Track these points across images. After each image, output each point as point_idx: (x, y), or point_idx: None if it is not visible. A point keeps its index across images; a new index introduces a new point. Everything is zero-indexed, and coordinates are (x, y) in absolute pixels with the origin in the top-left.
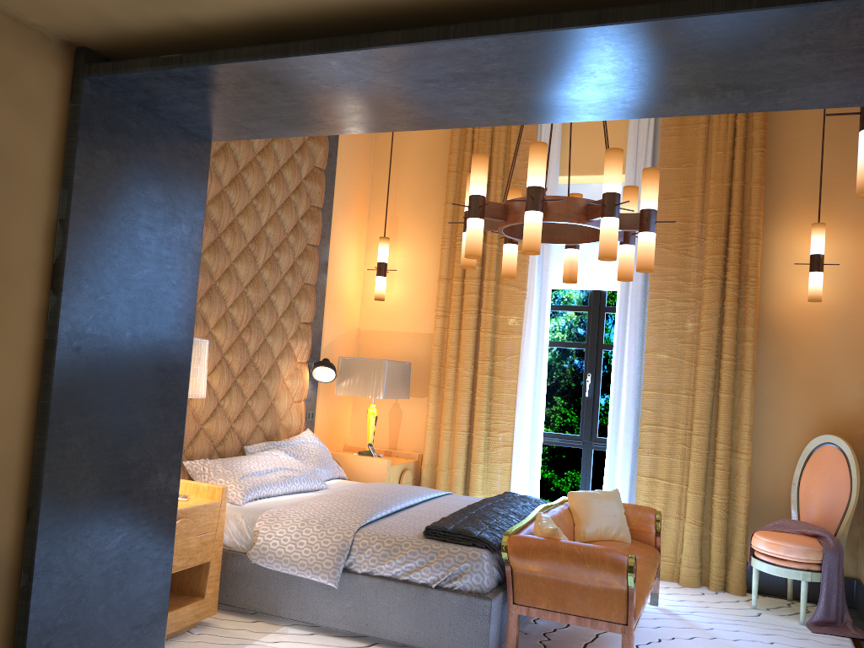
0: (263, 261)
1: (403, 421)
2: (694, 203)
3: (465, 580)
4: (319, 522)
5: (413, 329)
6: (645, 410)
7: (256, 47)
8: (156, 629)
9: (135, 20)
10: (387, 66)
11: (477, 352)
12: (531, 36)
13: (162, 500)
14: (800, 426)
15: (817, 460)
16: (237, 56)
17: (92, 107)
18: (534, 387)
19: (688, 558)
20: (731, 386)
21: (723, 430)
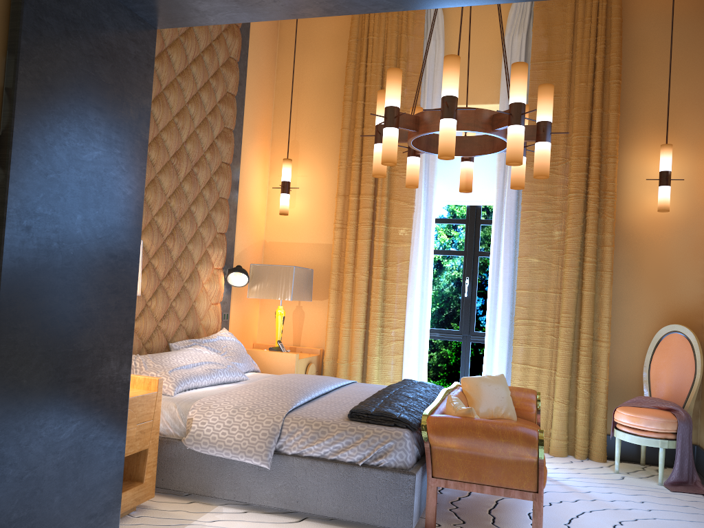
0: (184, 174)
1: (306, 321)
2: (560, 128)
3: (390, 457)
4: (249, 409)
5: (314, 240)
6: (518, 307)
7: None
8: (110, 517)
9: None
10: None
11: (371, 259)
12: None
13: (114, 388)
14: (649, 318)
15: (665, 346)
16: None
17: None
18: (422, 289)
19: (558, 432)
20: (593, 284)
21: (586, 322)
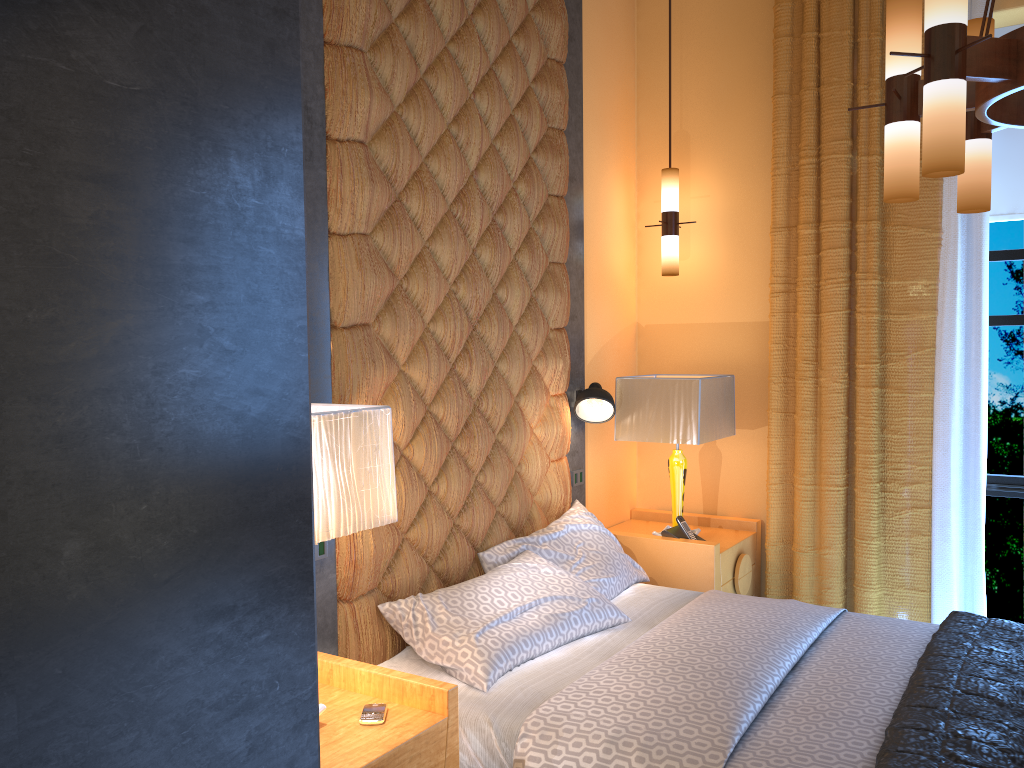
0: (479, 233)
1: (724, 468)
2: None
3: None
4: (640, 747)
5: (730, 317)
6: None
7: None
8: None
9: None
10: None
11: (851, 348)
12: None
13: None
14: None
15: None
16: None
17: None
18: (965, 403)
19: None
20: None
21: None
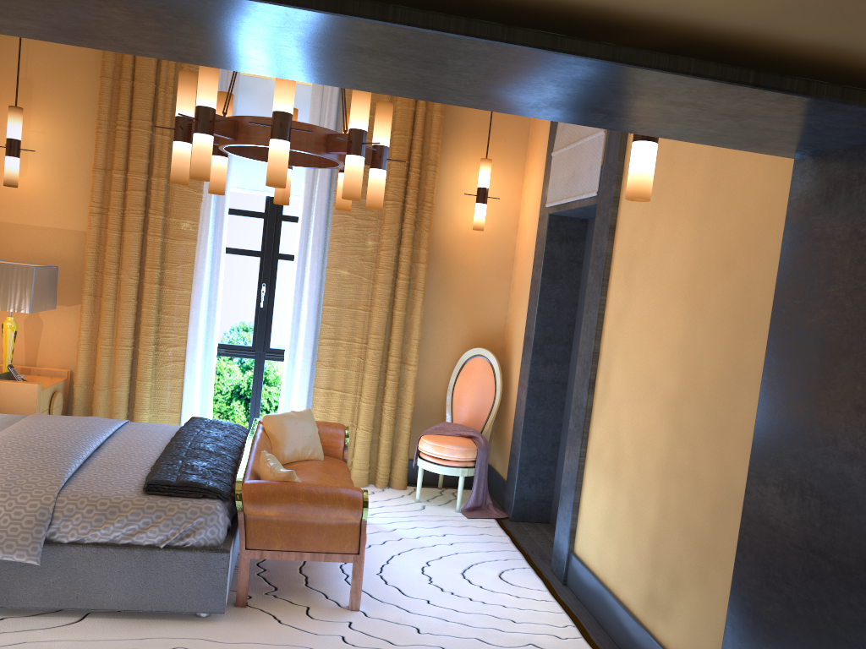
0: None
1: (45, 333)
2: None
3: (199, 535)
4: (3, 489)
5: (57, 224)
6: (324, 325)
7: None
8: None
9: None
10: (281, 22)
11: (143, 257)
12: (477, 42)
13: None
14: (456, 339)
15: (469, 369)
16: None
17: None
18: (209, 299)
19: (360, 462)
20: (405, 304)
21: (396, 345)
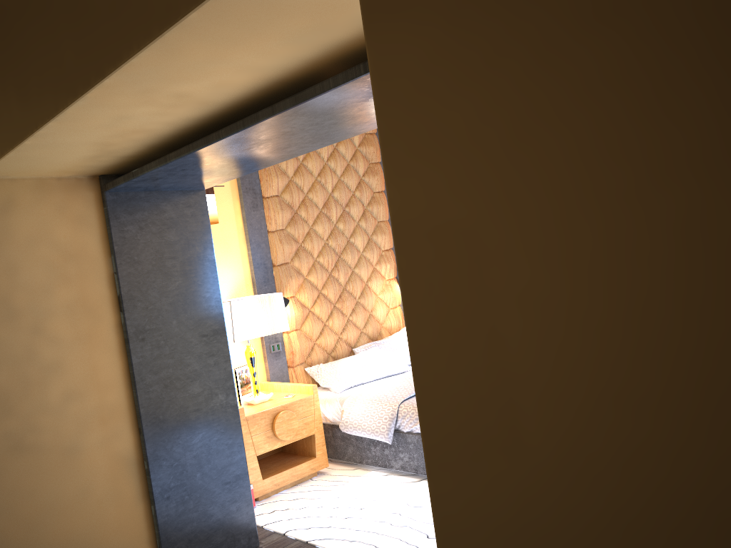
0: (336, 217)
1: None
2: None
3: None
4: (378, 400)
5: None
6: None
7: (155, 161)
8: (242, 483)
9: (104, 163)
10: (216, 152)
11: None
12: (253, 127)
13: (226, 410)
14: None
15: None
16: (150, 168)
17: (115, 205)
18: None
19: None
20: None
21: None
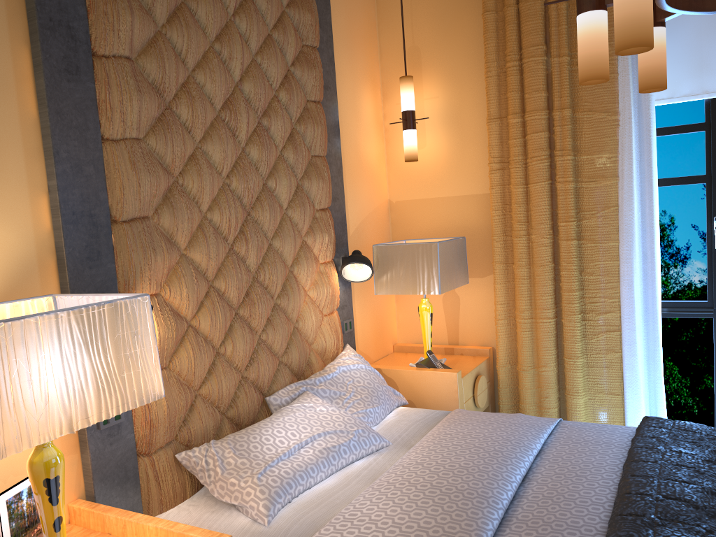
0: (246, 134)
1: (462, 309)
2: None
3: None
4: None
5: (460, 191)
6: None
7: None
8: None
9: None
10: None
11: (554, 211)
12: None
13: None
14: None
15: None
16: None
17: None
18: (643, 248)
19: None
20: None
21: None
